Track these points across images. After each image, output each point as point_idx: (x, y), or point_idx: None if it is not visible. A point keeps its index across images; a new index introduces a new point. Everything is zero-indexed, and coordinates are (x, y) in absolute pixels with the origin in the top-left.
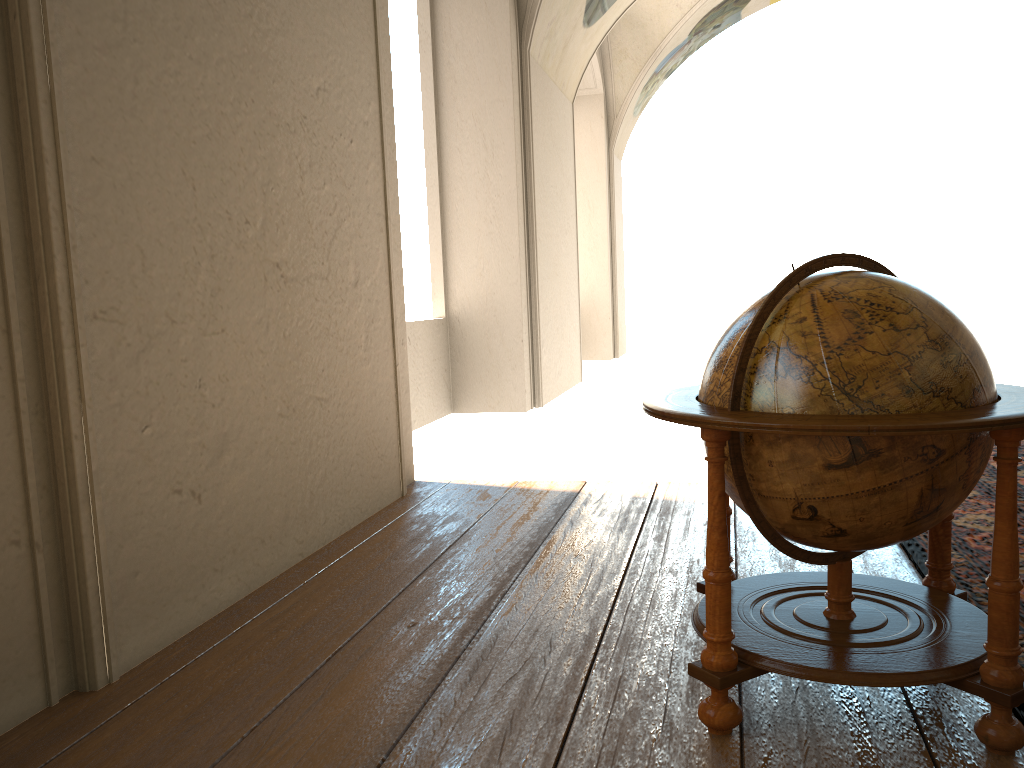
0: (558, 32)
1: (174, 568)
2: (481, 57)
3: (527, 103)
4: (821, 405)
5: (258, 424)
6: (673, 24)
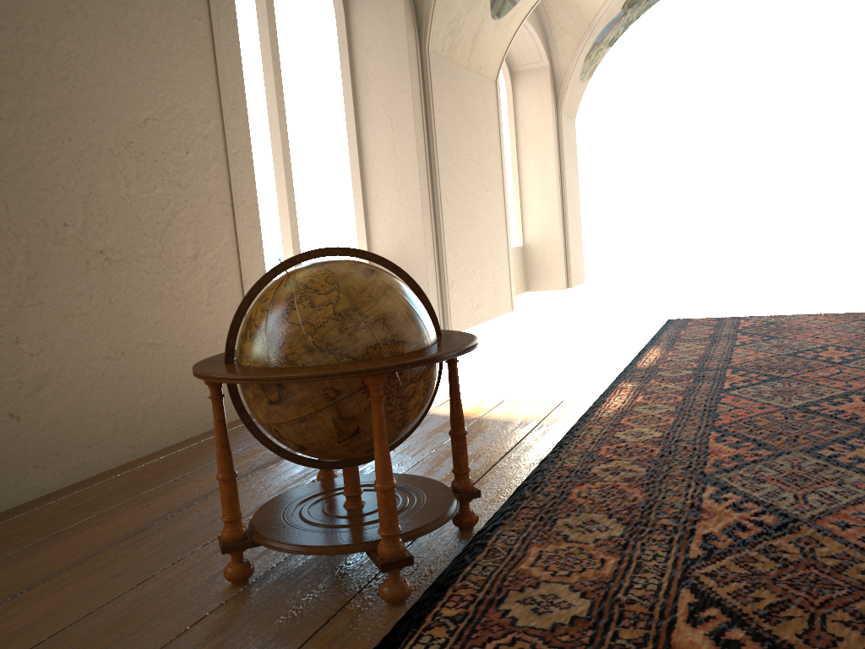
0: (463, 28)
1: None
2: (386, 57)
3: (428, 90)
4: (261, 360)
5: (82, 365)
6: (603, 2)
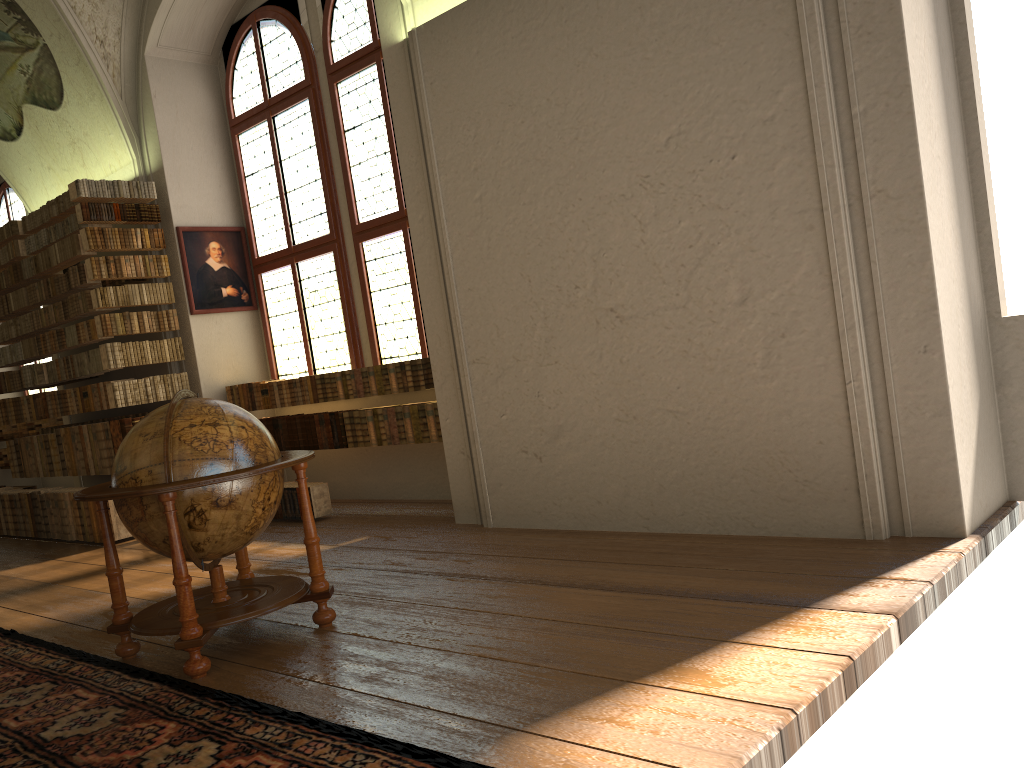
0: None
1: (524, 491)
2: None
3: None
4: None
5: (592, 423)
6: None
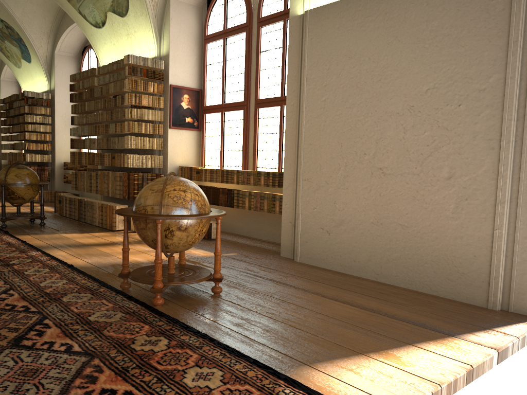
0: None
1: (318, 247)
2: None
3: None
4: None
5: (359, 222)
6: None
